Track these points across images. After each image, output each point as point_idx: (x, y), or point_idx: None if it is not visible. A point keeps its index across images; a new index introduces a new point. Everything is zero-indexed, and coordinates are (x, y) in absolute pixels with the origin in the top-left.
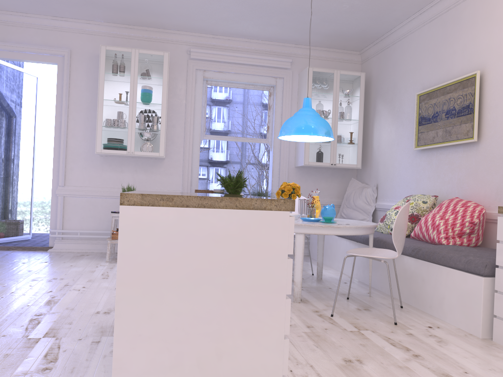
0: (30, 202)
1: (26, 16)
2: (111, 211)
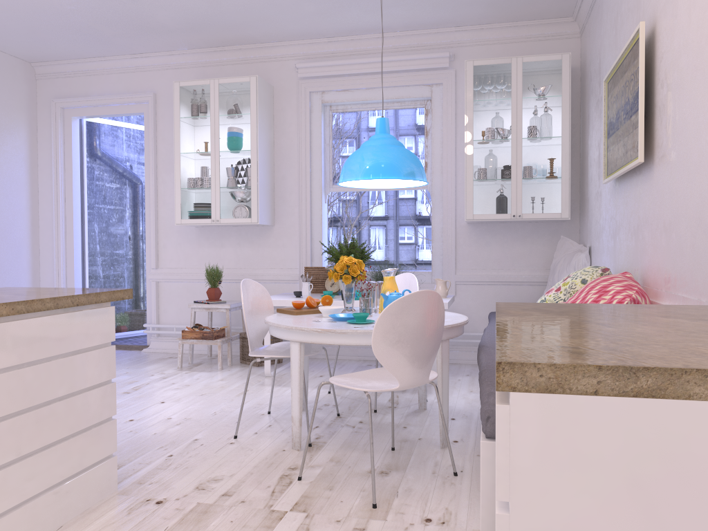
0: None
1: (105, 60)
2: (194, 301)
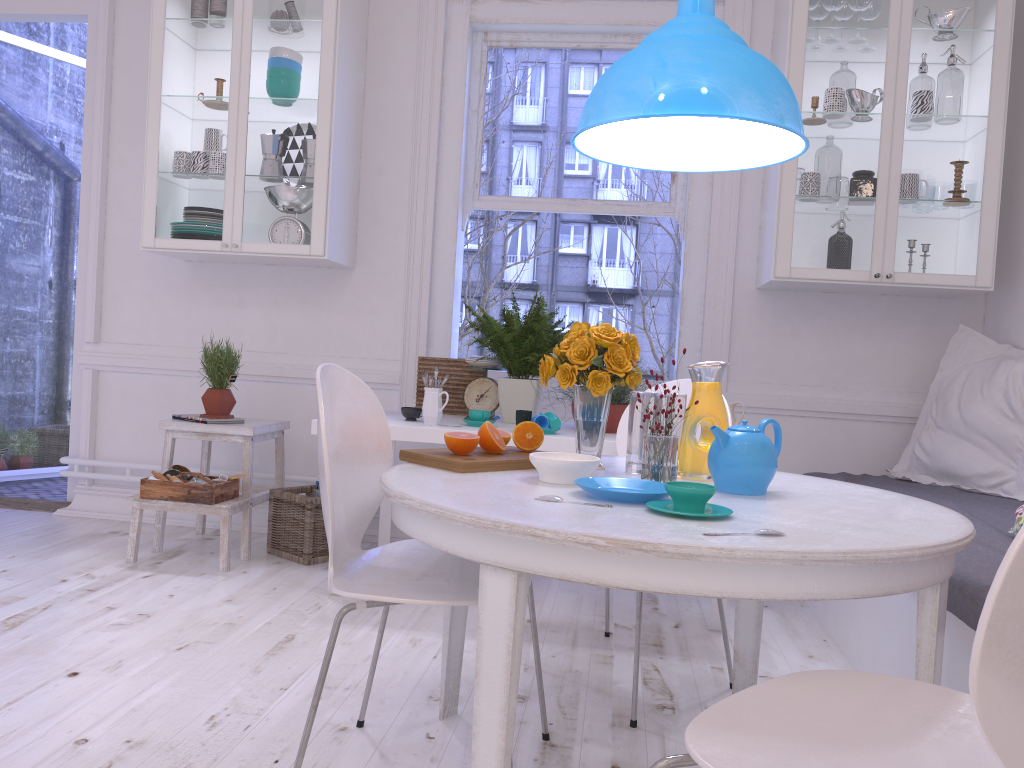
0: None
1: None
2: (173, 416)
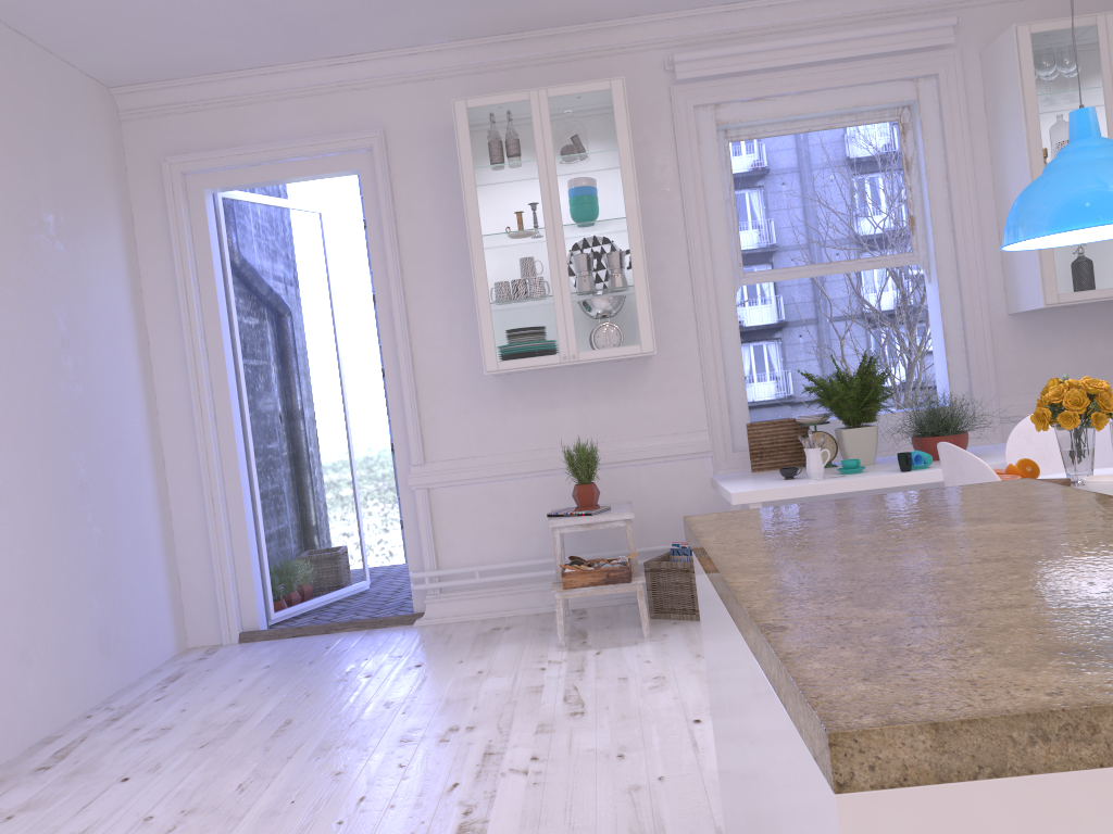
0: (354, 506)
1: (272, 73)
2: (548, 514)
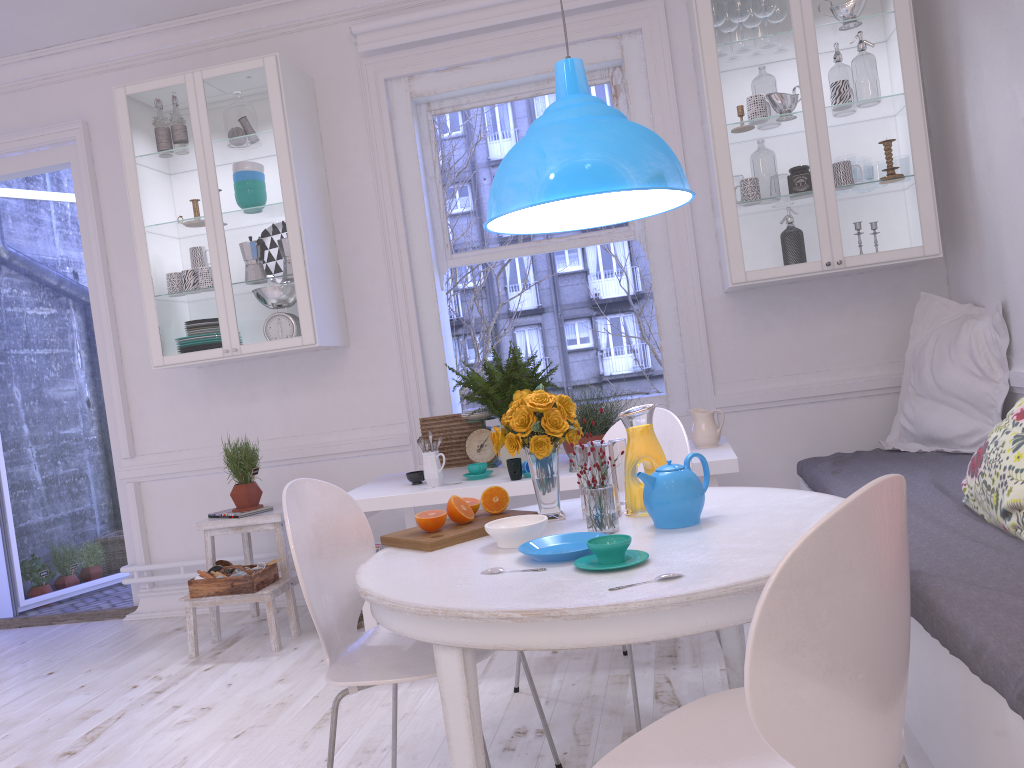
0: None
1: None
2: (209, 515)
